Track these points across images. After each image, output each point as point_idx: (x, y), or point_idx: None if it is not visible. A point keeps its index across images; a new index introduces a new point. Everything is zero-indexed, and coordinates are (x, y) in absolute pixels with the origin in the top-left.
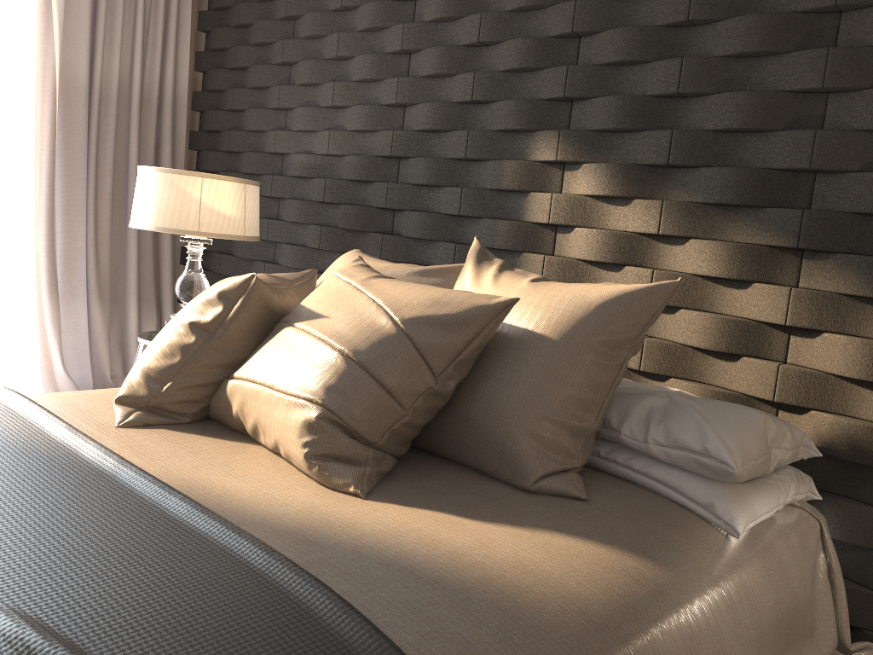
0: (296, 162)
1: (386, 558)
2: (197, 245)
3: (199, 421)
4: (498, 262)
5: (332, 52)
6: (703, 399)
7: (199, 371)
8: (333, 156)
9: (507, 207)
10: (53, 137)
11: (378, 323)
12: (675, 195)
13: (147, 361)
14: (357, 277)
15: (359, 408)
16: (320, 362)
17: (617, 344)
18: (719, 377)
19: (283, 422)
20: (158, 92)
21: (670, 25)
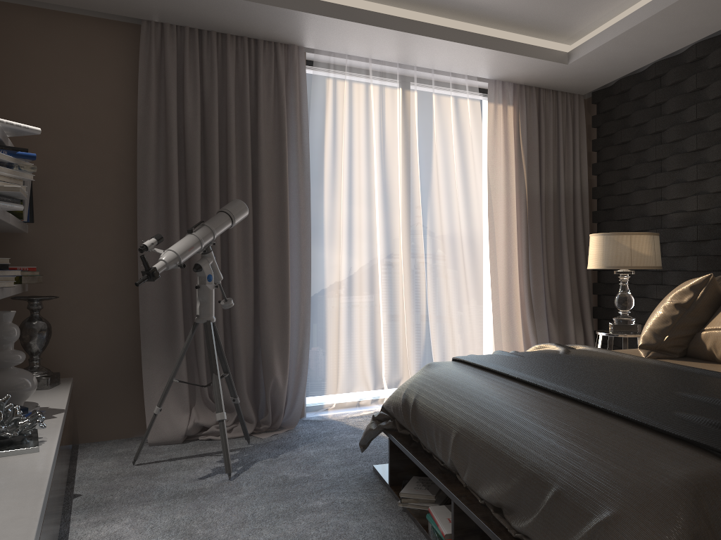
0: (673, 218)
1: None
2: (625, 275)
3: (682, 357)
4: None
5: (693, 147)
6: None
7: (682, 329)
8: (700, 210)
9: None
10: (526, 227)
11: None
12: None
13: (652, 326)
14: None
15: None
16: None
17: None
18: None
19: None
20: (572, 192)
21: None
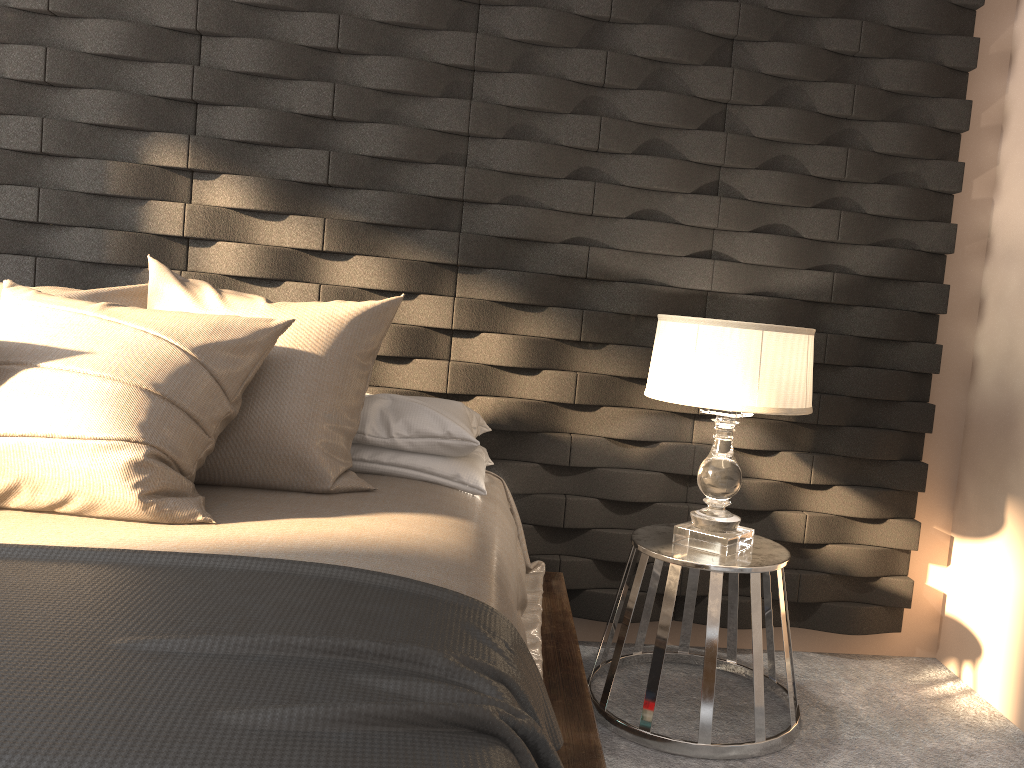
0: None
1: (316, 550)
2: None
3: None
4: (202, 283)
5: None
6: (415, 396)
7: None
8: None
9: (113, 215)
10: None
11: (166, 354)
12: (333, 213)
13: None
14: (85, 307)
15: (177, 441)
16: (116, 400)
17: (367, 355)
18: (393, 379)
19: (92, 469)
20: None
21: (315, 47)
